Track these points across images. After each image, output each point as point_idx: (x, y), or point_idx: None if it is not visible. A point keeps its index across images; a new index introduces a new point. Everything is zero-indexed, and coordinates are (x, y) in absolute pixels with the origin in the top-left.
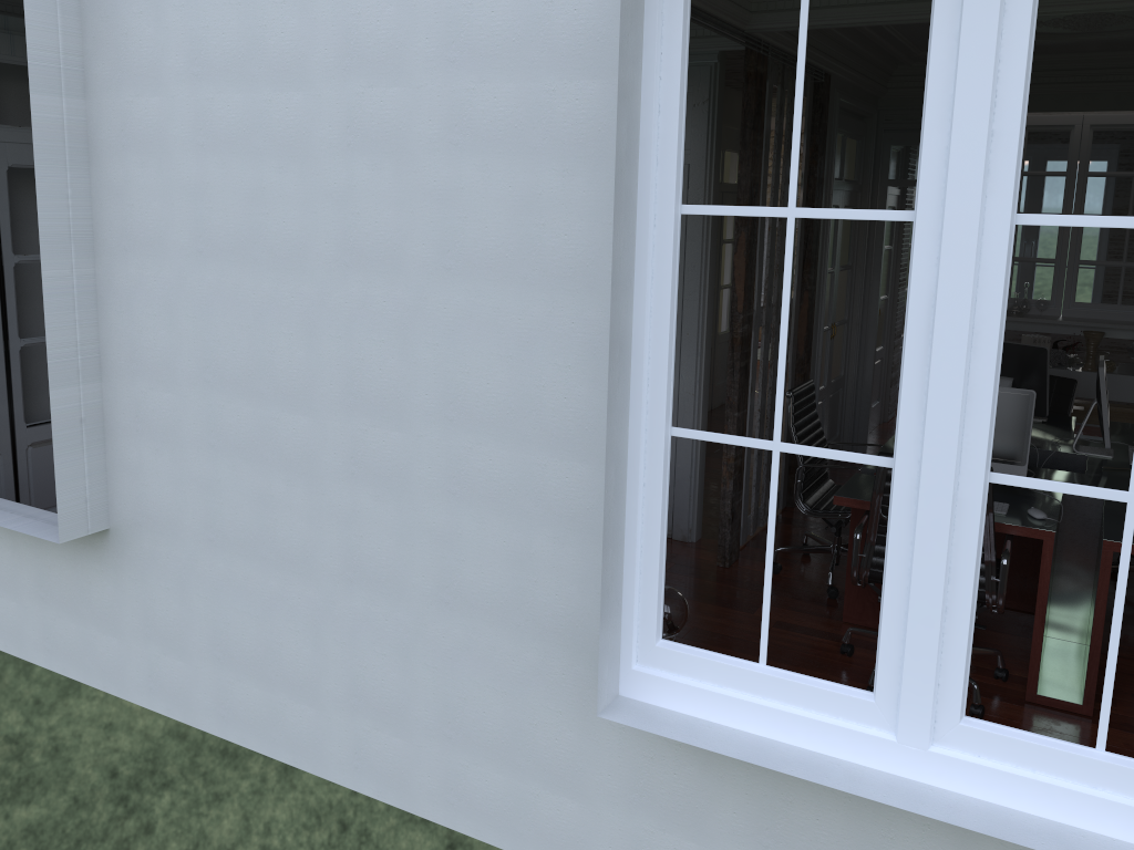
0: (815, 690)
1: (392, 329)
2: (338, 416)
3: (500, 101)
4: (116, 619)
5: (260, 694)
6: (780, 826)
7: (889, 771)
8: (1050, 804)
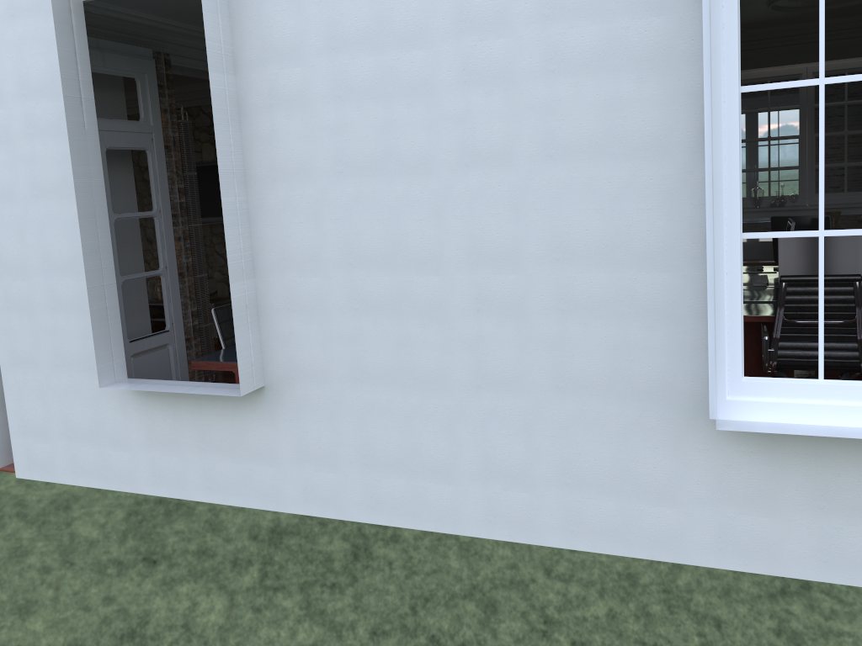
0: None
1: (506, 204)
2: (464, 271)
3: (585, 38)
4: (273, 452)
5: (404, 484)
6: (831, 492)
7: None
8: None
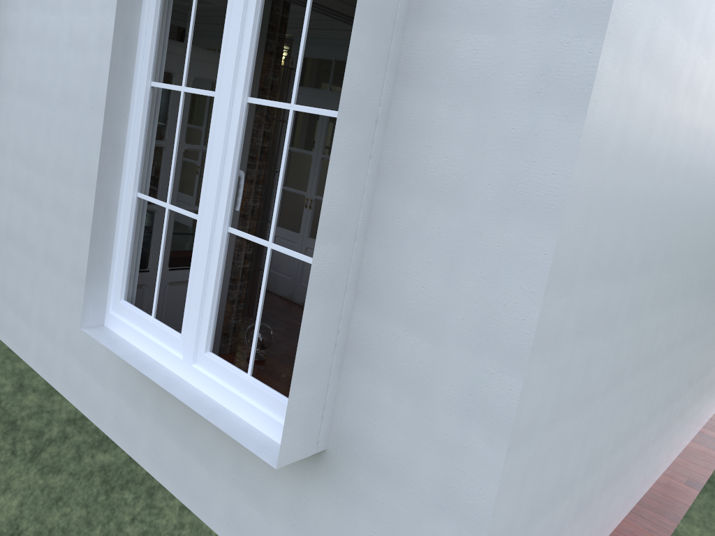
0: (163, 331)
1: (72, 136)
2: (51, 178)
3: None
4: None
5: (13, 317)
6: (163, 408)
7: (179, 375)
8: (225, 398)
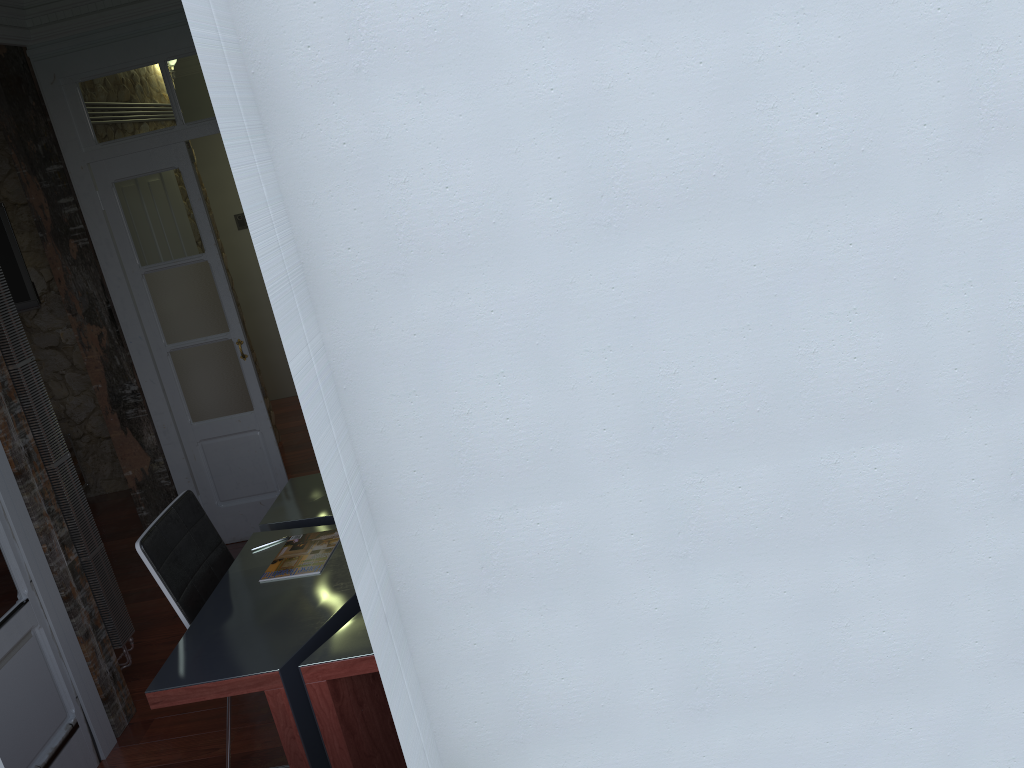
0: None
1: None
2: (975, 417)
3: None
4: None
5: None
6: None
7: None
8: None
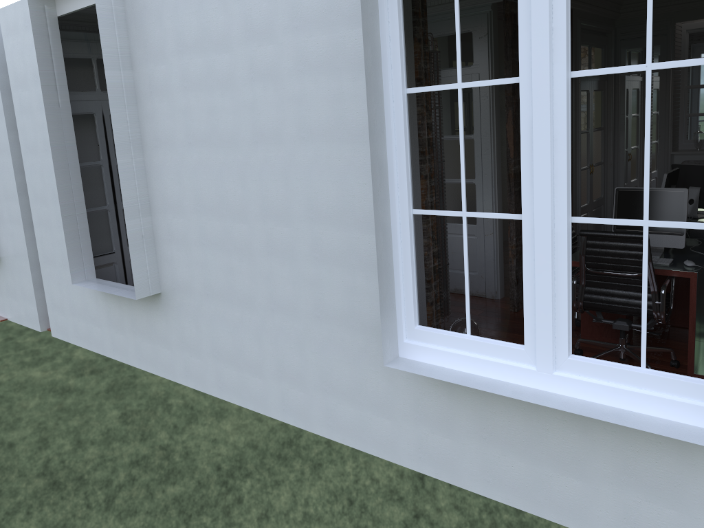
0: (494, 345)
1: (280, 173)
2: (259, 222)
3: (319, 45)
4: (168, 339)
5: (236, 374)
6: (490, 426)
7: (534, 387)
8: (617, 399)
